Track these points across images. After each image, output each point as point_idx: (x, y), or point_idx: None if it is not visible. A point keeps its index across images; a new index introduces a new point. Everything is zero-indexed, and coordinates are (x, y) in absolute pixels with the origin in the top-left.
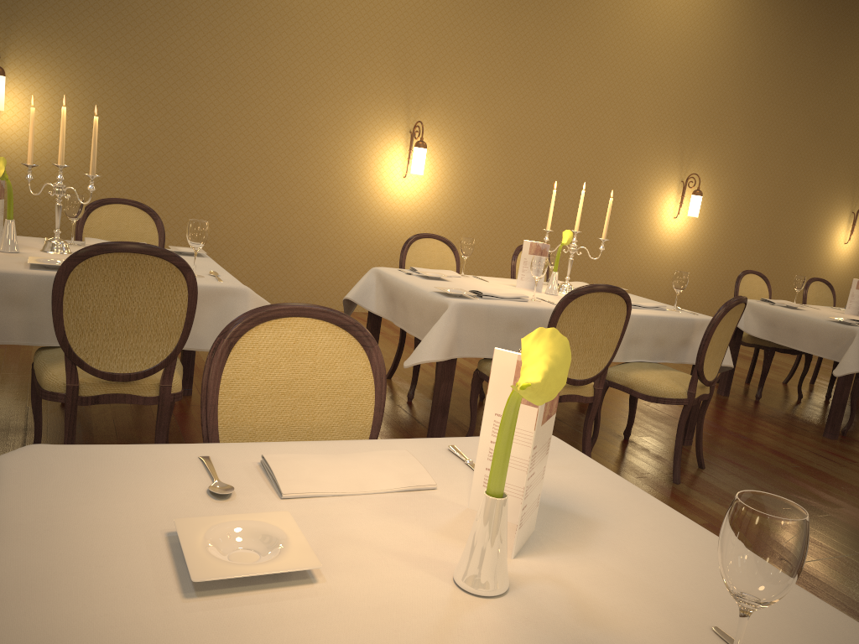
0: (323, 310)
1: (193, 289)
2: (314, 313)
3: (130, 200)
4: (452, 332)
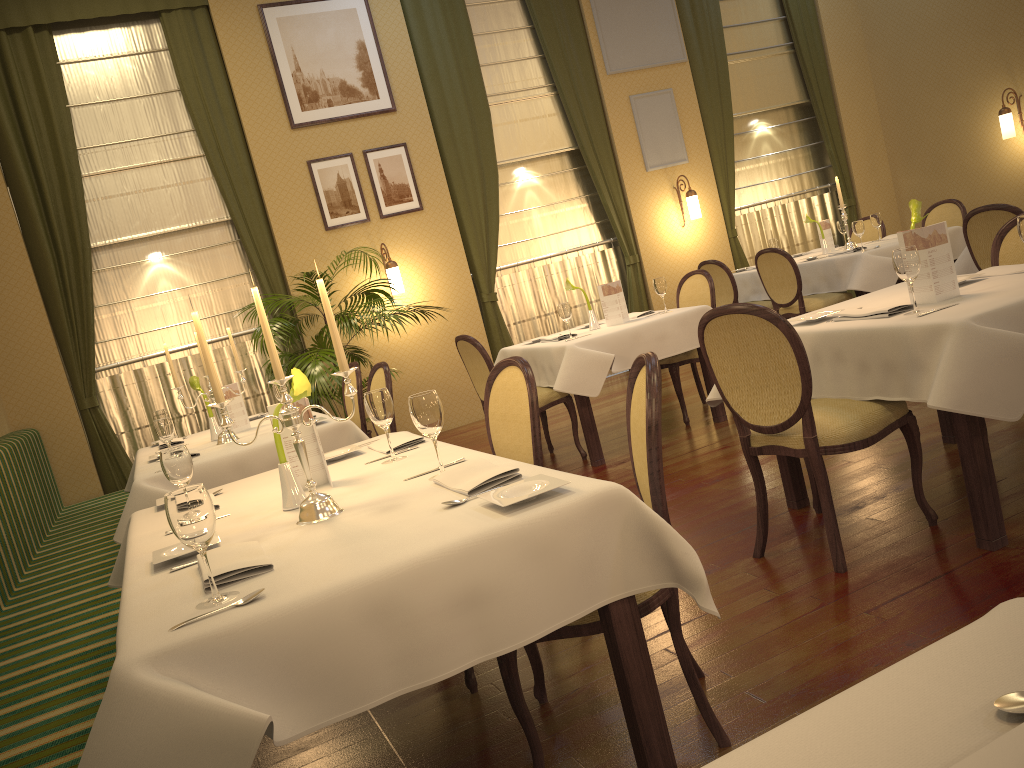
0: (698, 271)
1: (791, 263)
2: (697, 272)
3: (946, 200)
4: (968, 258)
